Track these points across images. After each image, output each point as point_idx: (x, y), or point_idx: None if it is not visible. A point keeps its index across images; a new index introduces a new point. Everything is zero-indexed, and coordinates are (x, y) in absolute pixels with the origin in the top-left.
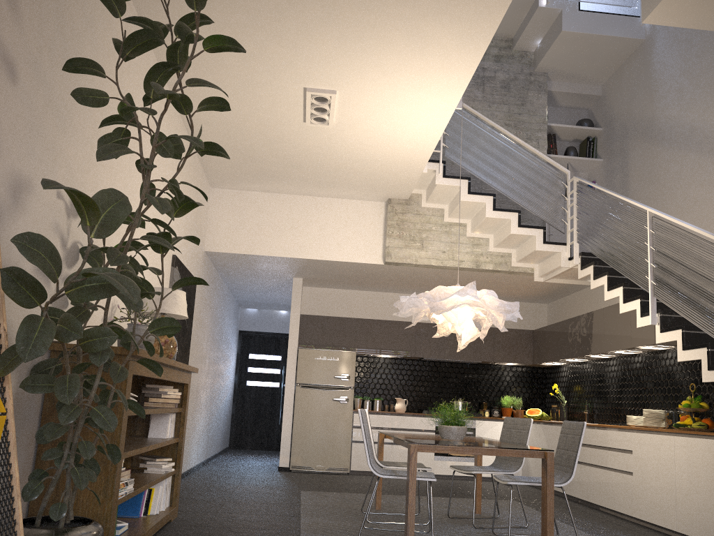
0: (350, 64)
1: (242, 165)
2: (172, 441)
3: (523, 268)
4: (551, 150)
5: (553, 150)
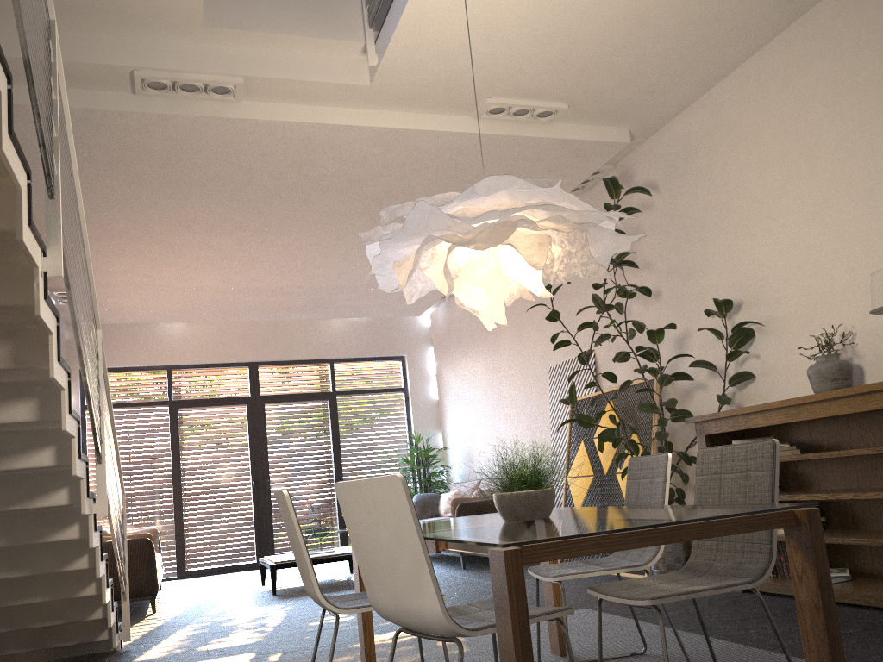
0: None
1: None
2: None
3: None
4: None
5: None
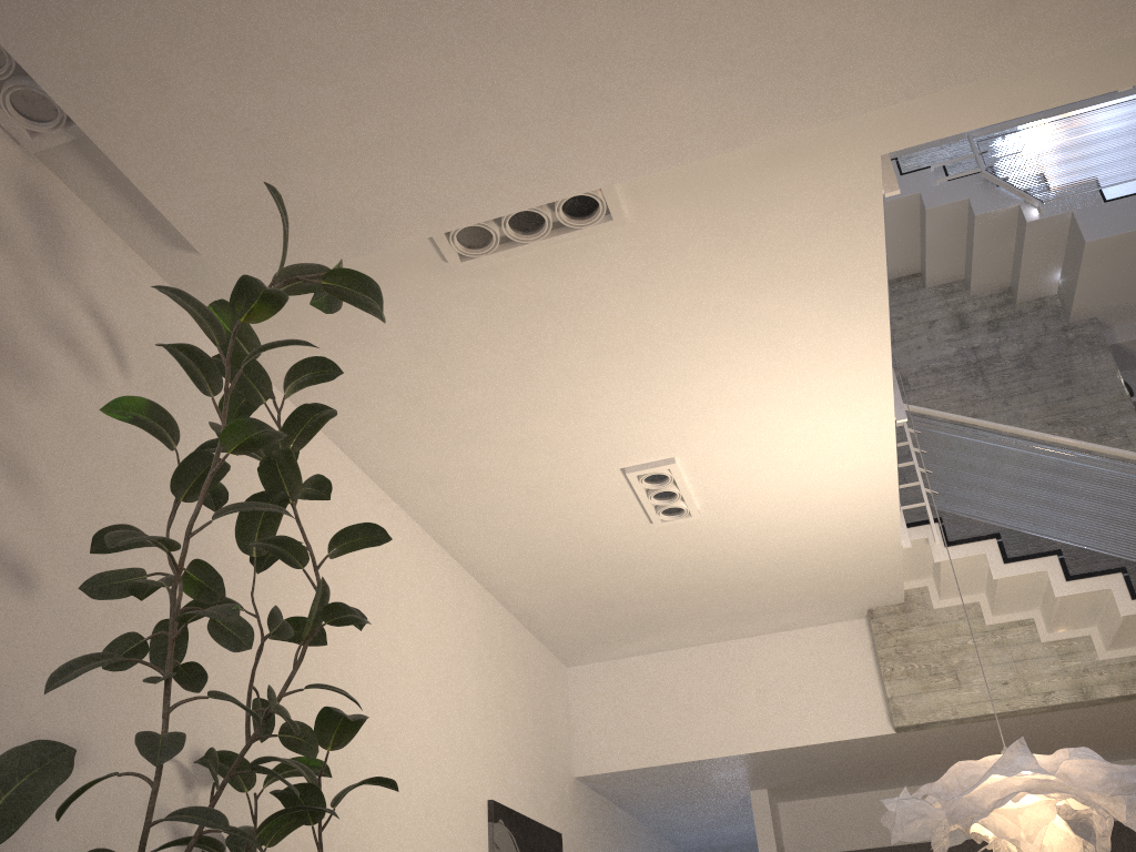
0: (672, 408)
1: (596, 619)
2: None
3: None
4: None
5: None
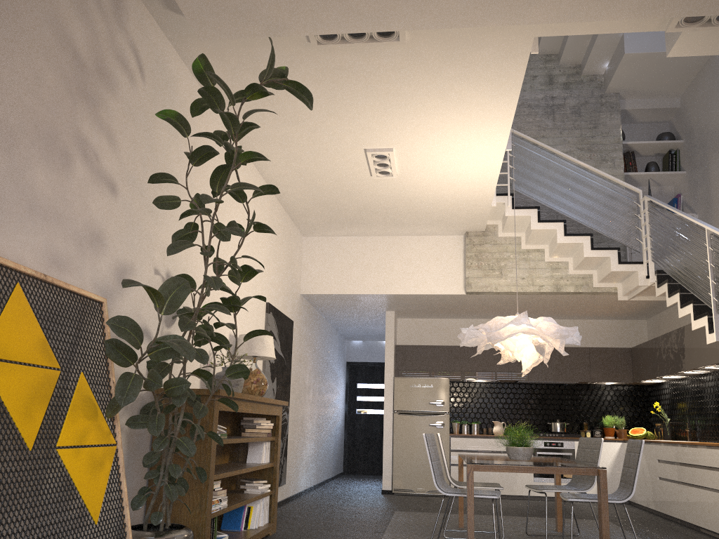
0: (399, 126)
1: (326, 216)
2: (266, 465)
3: (605, 288)
4: (631, 167)
5: (633, 167)
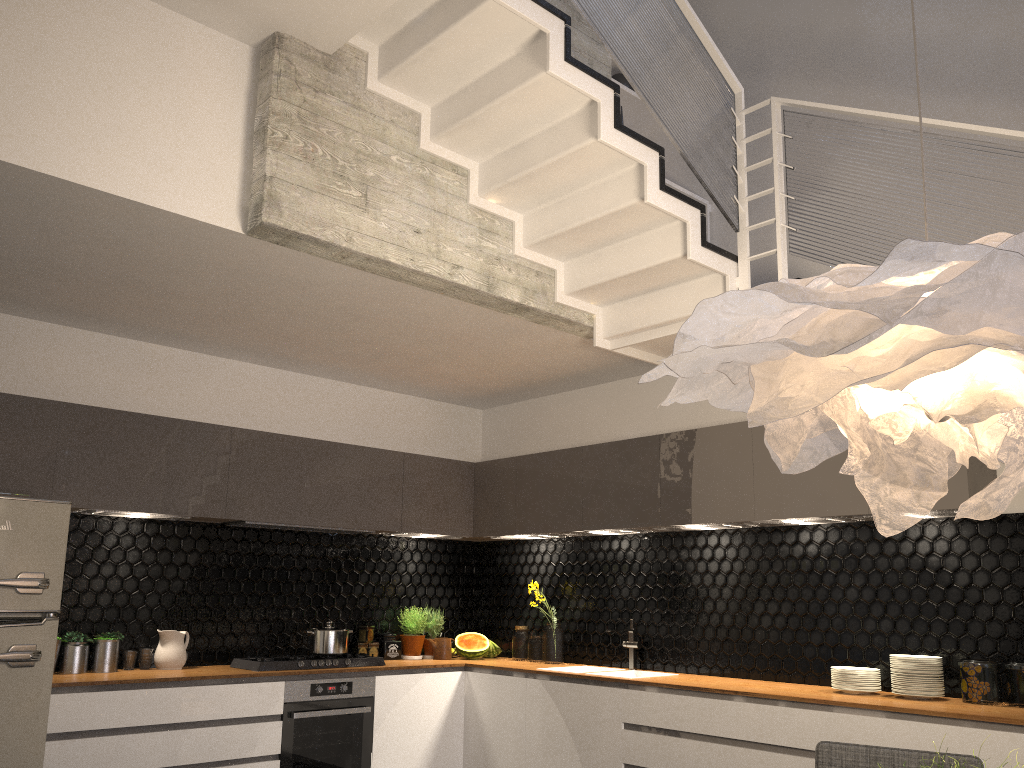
0: None
1: None
2: None
3: (575, 311)
4: None
5: None
